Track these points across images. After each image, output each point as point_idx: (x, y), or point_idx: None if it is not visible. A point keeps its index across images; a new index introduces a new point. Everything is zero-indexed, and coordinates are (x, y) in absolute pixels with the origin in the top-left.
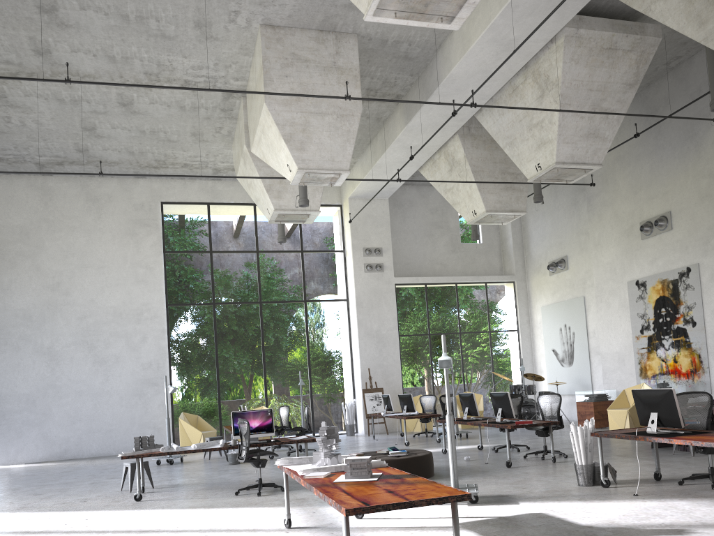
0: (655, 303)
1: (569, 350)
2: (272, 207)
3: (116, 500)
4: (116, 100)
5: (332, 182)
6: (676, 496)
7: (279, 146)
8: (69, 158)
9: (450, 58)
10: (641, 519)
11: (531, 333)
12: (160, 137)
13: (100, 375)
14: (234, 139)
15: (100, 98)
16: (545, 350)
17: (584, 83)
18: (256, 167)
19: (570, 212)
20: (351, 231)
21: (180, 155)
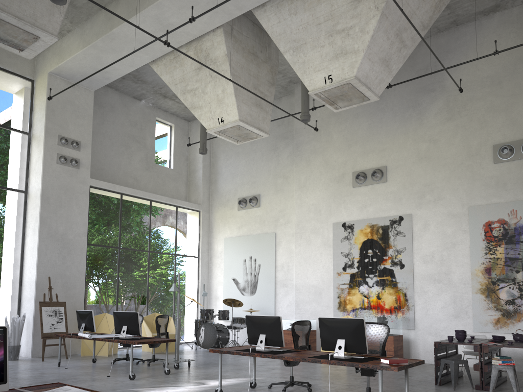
0: (361, 245)
1: (252, 280)
2: None
3: None
4: None
5: None
6: None
7: None
8: None
9: None
10: None
11: (209, 262)
12: None
13: None
14: None
15: None
16: (224, 278)
17: (403, 1)
18: None
19: (269, 156)
20: (47, 111)
21: None
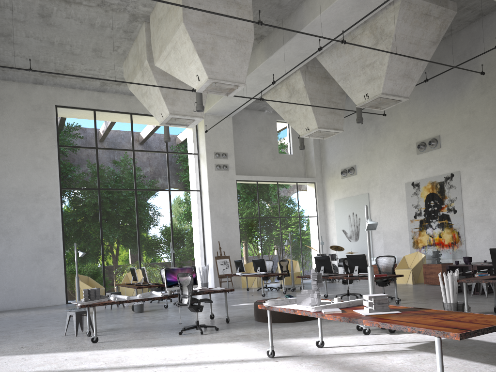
0: (426, 198)
1: (355, 230)
2: (168, 112)
3: (71, 342)
4: (37, 11)
5: (228, 92)
6: None
7: (191, 59)
8: None
9: (315, 8)
10: None
11: (326, 219)
12: (66, 49)
13: (4, 243)
14: (127, 57)
15: (23, 7)
16: (337, 230)
17: (407, 37)
18: (155, 78)
19: (359, 135)
20: (206, 139)
21: (77, 68)
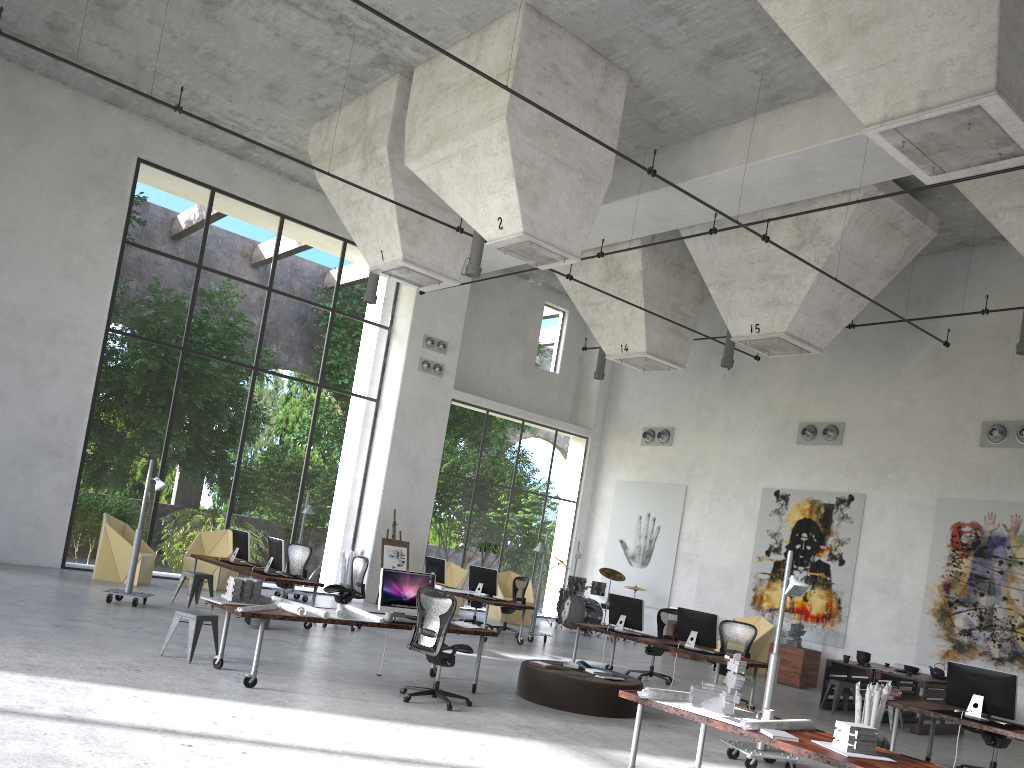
0: (795, 524)
1: (646, 546)
2: (401, 255)
3: (197, 677)
4: None
5: (541, 263)
6: None
7: (498, 187)
8: (18, 27)
9: (718, 156)
10: None
11: (591, 511)
12: (214, 67)
13: None
14: (330, 119)
15: None
16: (609, 537)
17: (854, 253)
18: (393, 186)
19: (694, 375)
20: (415, 306)
21: (216, 103)
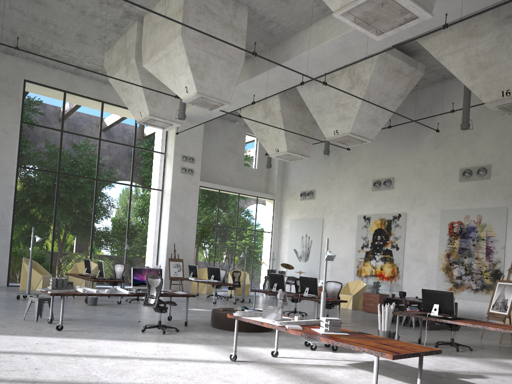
0: (374, 232)
1: (306, 251)
2: (148, 112)
3: (34, 328)
4: None
5: (212, 108)
6: (445, 354)
7: (183, 71)
8: None
9: (302, 45)
10: (449, 367)
11: (279, 236)
12: (49, 28)
13: None
14: (112, 49)
15: None
16: (288, 248)
17: (379, 88)
18: (140, 78)
19: (322, 162)
20: (175, 140)
21: (56, 47)
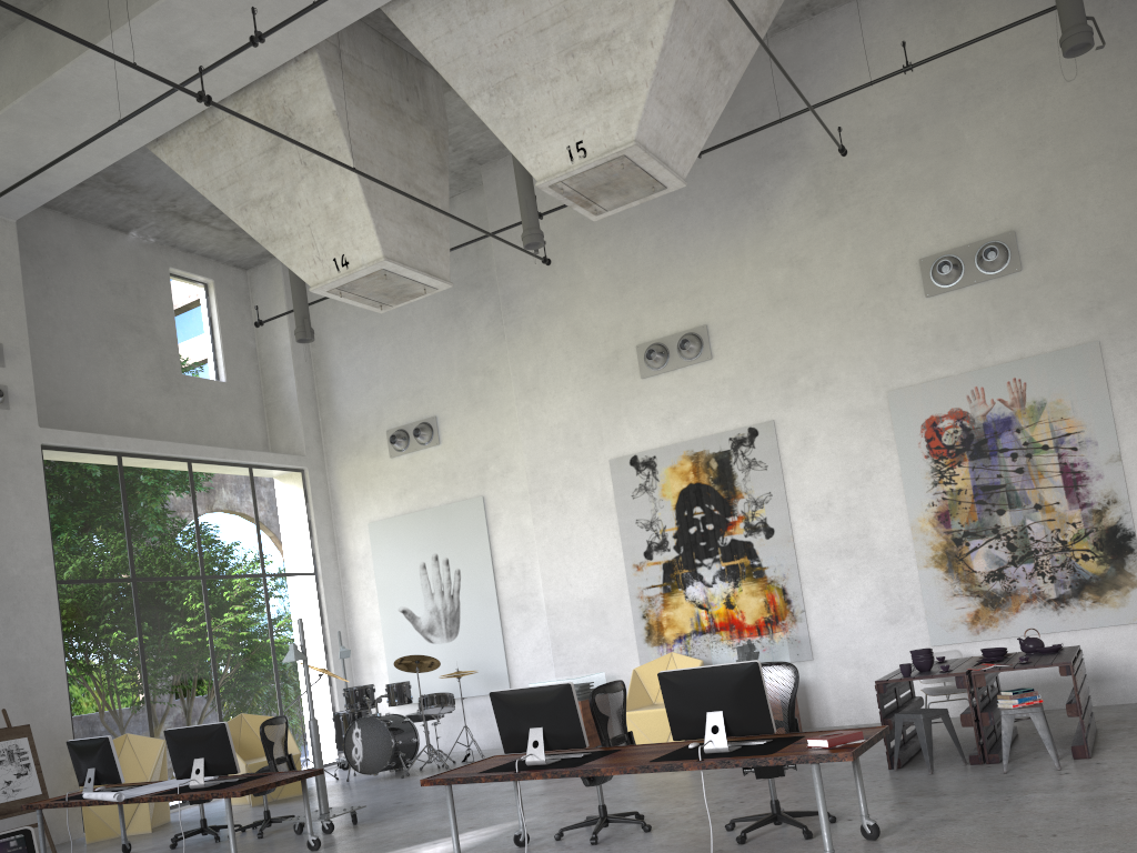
0: (678, 499)
1: (447, 606)
2: None
3: None
4: None
5: None
6: None
7: None
8: None
9: None
10: None
11: (342, 581)
12: None
13: None
14: None
15: None
16: (382, 611)
17: None
18: None
19: (444, 330)
20: None
21: None
